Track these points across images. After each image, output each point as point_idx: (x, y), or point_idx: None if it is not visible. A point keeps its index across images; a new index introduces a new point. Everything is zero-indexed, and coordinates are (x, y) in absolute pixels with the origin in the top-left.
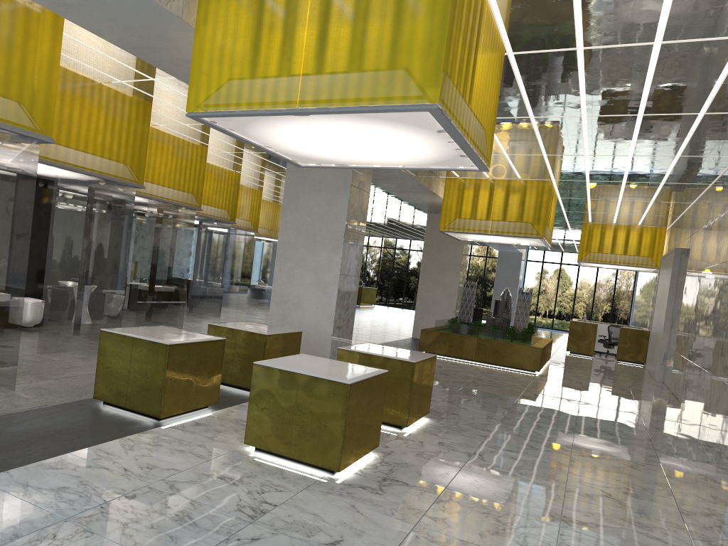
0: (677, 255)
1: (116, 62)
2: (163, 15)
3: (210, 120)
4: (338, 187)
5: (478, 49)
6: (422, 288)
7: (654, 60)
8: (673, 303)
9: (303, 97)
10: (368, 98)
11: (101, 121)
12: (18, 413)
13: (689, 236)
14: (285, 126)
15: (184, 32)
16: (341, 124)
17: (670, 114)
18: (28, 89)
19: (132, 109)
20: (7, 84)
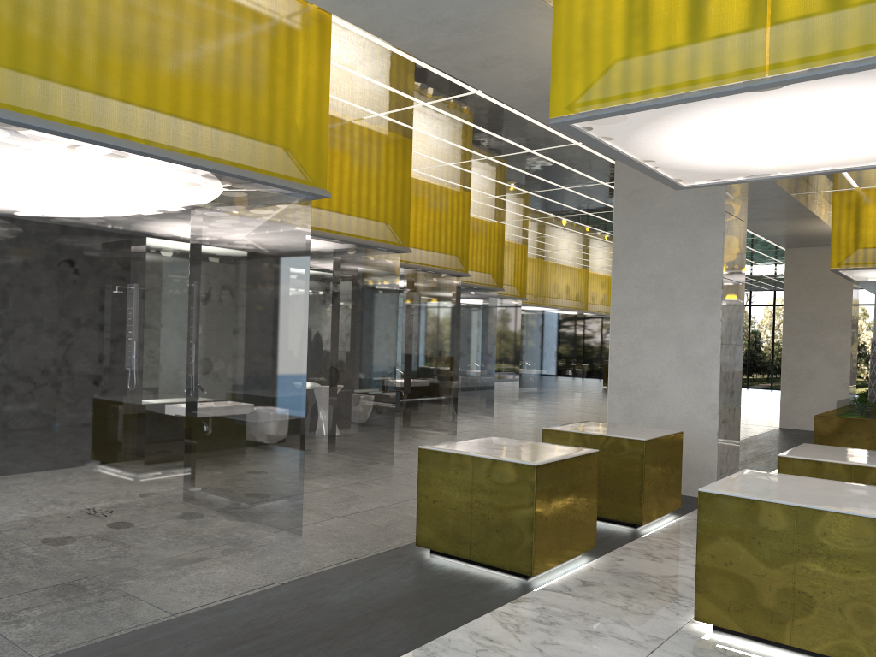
0: None
1: (380, 87)
2: None
3: (584, 126)
4: (704, 217)
5: None
6: (789, 356)
7: None
8: None
9: (777, 57)
10: None
11: (354, 169)
12: (325, 572)
13: None
14: (714, 117)
15: (522, 9)
16: (832, 96)
17: None
18: (296, 129)
19: (389, 150)
20: (272, 124)
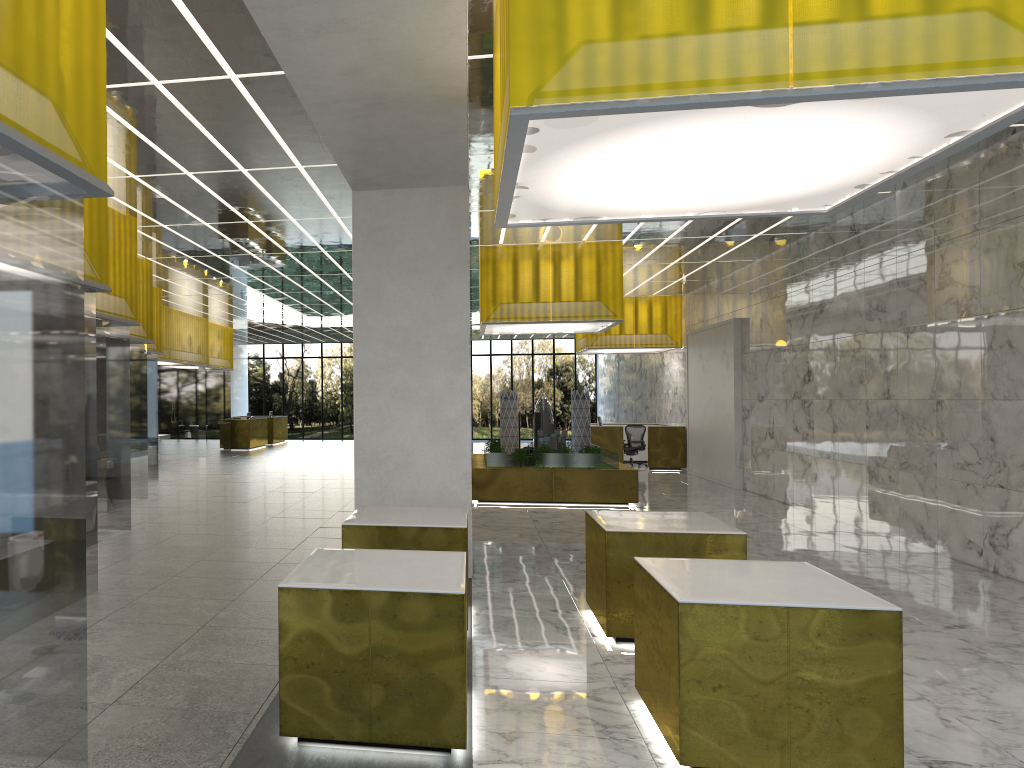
0: (737, 327)
1: (109, 44)
2: None
3: (535, 126)
4: (450, 264)
5: None
6: None
7: None
8: (741, 388)
9: (802, 65)
10: (954, 62)
11: None
12: None
13: (759, 302)
14: (669, 136)
15: None
16: (801, 126)
17: None
18: (70, 71)
19: None
20: (41, 53)
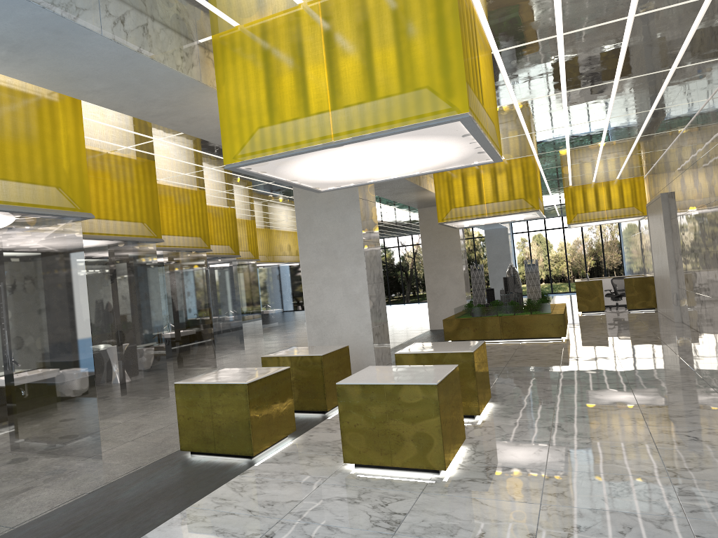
0: (664, 200)
1: (124, 131)
2: (184, 83)
3: (246, 168)
4: (348, 203)
5: (478, 55)
6: (429, 281)
7: (627, 31)
8: (672, 245)
9: (336, 130)
10: (400, 120)
11: (114, 187)
12: (119, 480)
13: (672, 180)
14: (317, 159)
15: (202, 93)
16: (372, 147)
17: (644, 75)
18: (64, 174)
19: (139, 170)
20: (46, 173)
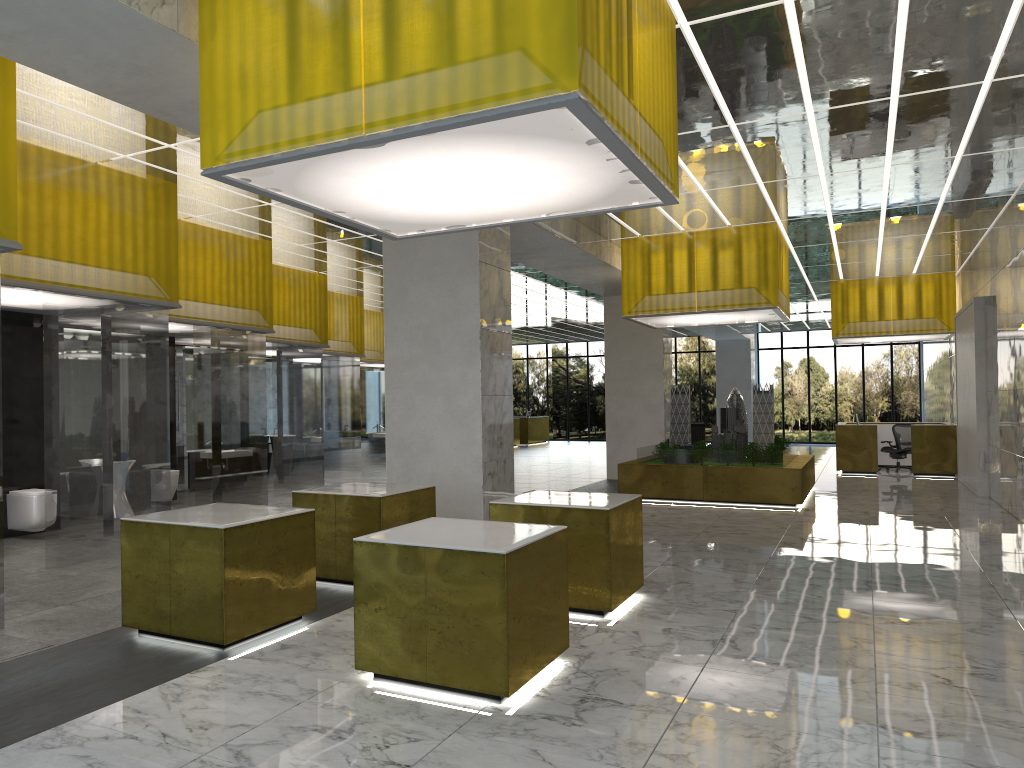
0: (978, 308)
1: (111, 127)
2: (149, 32)
3: (241, 177)
4: (462, 267)
5: (631, 13)
6: (612, 406)
7: (904, 3)
8: (985, 378)
9: (370, 116)
10: (469, 101)
11: (103, 217)
12: (3, 664)
13: (992, 277)
14: (354, 171)
15: (187, 55)
16: (437, 154)
17: (940, 90)
18: None
19: (148, 195)
20: None
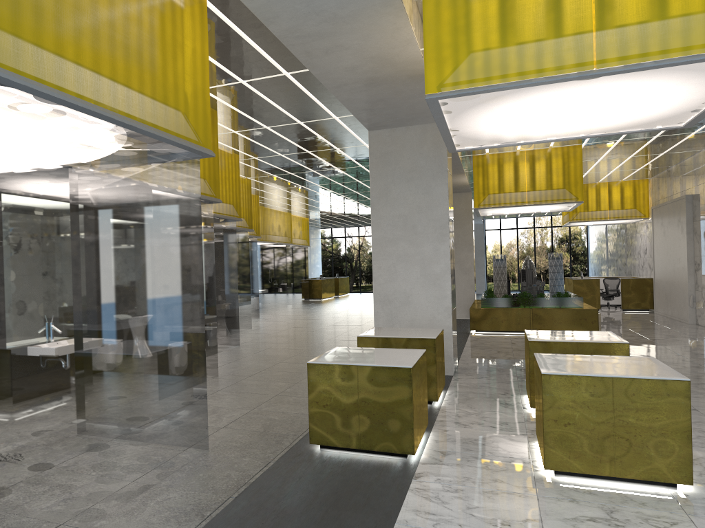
0: (688, 202)
1: (214, 66)
2: None
3: (444, 102)
4: (434, 173)
5: None
6: None
7: None
8: (693, 247)
9: (602, 55)
10: (702, 45)
11: None
12: (258, 480)
13: None
14: (533, 98)
15: (383, 7)
16: (617, 86)
17: None
18: (191, 96)
19: None
20: (176, 91)
